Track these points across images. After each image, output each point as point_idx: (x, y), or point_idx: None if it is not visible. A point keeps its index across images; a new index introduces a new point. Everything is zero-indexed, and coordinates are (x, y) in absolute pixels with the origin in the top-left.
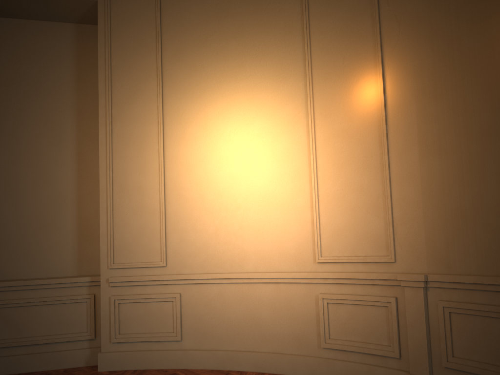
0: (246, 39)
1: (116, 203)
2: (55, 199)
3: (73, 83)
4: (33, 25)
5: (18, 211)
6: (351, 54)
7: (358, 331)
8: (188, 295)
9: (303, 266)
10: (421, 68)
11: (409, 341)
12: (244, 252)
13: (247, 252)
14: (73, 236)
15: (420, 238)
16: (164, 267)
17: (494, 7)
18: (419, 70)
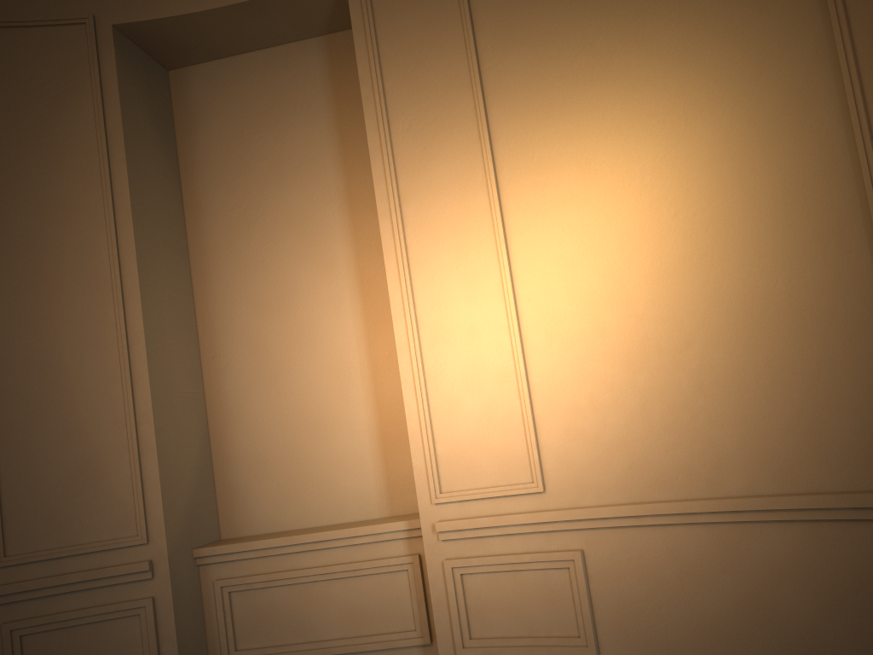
0: None
1: (431, 369)
2: (333, 375)
3: (336, 149)
4: (256, 61)
5: (277, 405)
6: None
7: None
8: (600, 554)
9: None
10: None
11: None
12: (717, 448)
13: (725, 448)
14: (372, 440)
15: None
16: (540, 493)
17: None
18: None
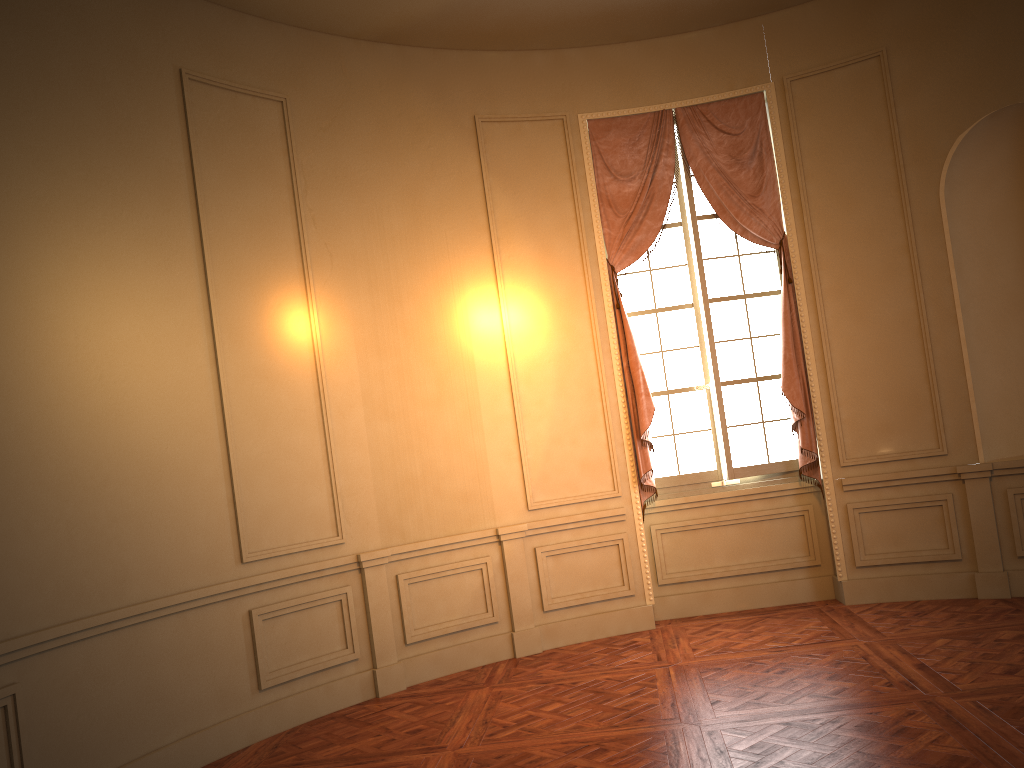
0: (93, 160)
1: None
2: None
3: None
4: None
5: None
6: (269, 266)
7: (304, 646)
8: (30, 683)
9: (222, 573)
10: (361, 317)
11: (374, 630)
12: (124, 567)
13: (129, 566)
14: None
15: (372, 509)
16: None
17: (434, 287)
18: (358, 319)
